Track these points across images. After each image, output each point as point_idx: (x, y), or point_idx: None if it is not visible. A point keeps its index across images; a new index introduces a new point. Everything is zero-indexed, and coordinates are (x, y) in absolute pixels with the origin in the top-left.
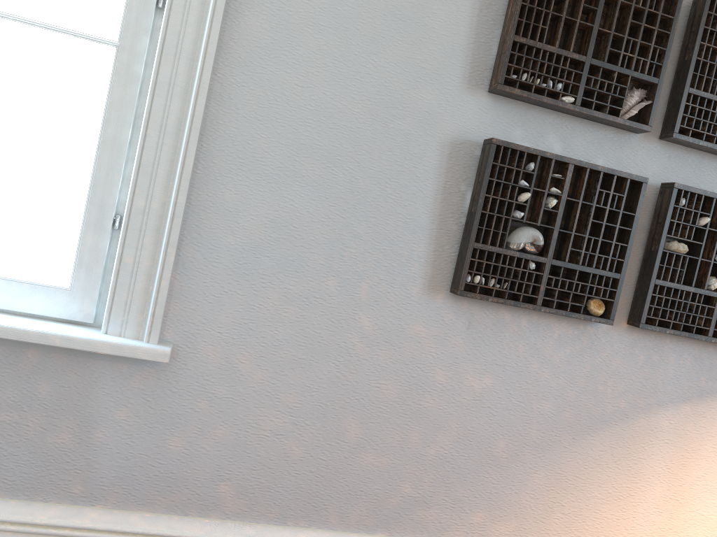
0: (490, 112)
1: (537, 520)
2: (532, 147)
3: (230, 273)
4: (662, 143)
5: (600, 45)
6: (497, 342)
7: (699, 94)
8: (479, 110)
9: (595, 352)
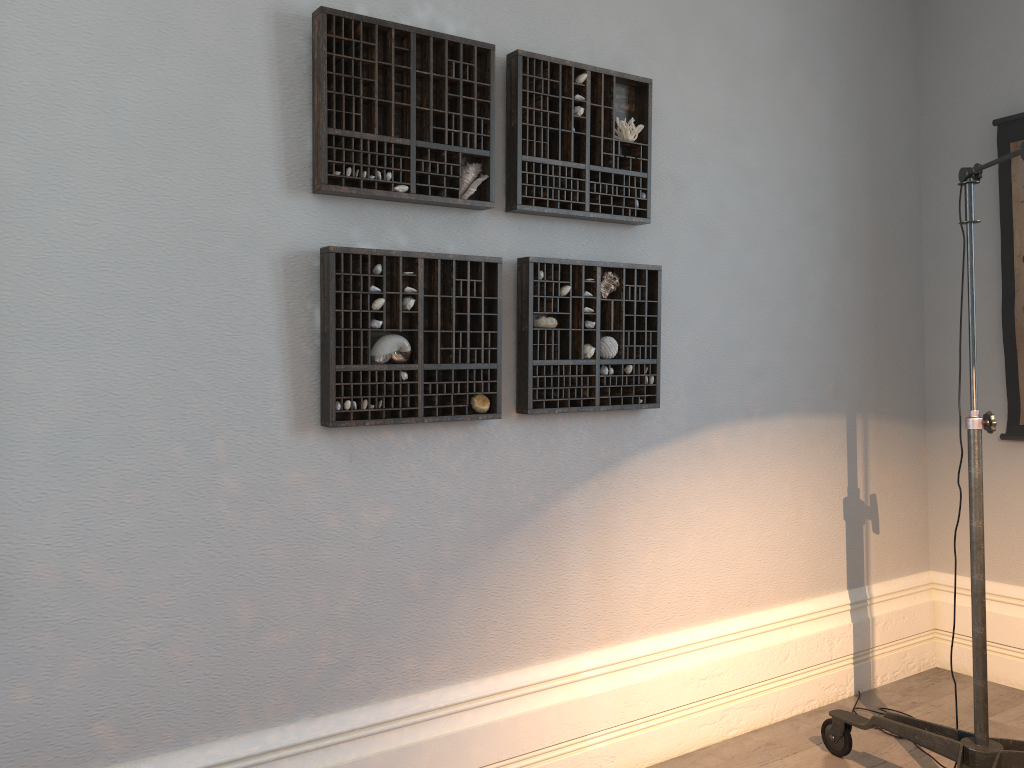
0: (320, 216)
1: (472, 645)
2: (376, 245)
3: (44, 469)
4: (509, 216)
5: (423, 123)
6: (386, 467)
7: (533, 160)
8: (308, 215)
9: (491, 451)
